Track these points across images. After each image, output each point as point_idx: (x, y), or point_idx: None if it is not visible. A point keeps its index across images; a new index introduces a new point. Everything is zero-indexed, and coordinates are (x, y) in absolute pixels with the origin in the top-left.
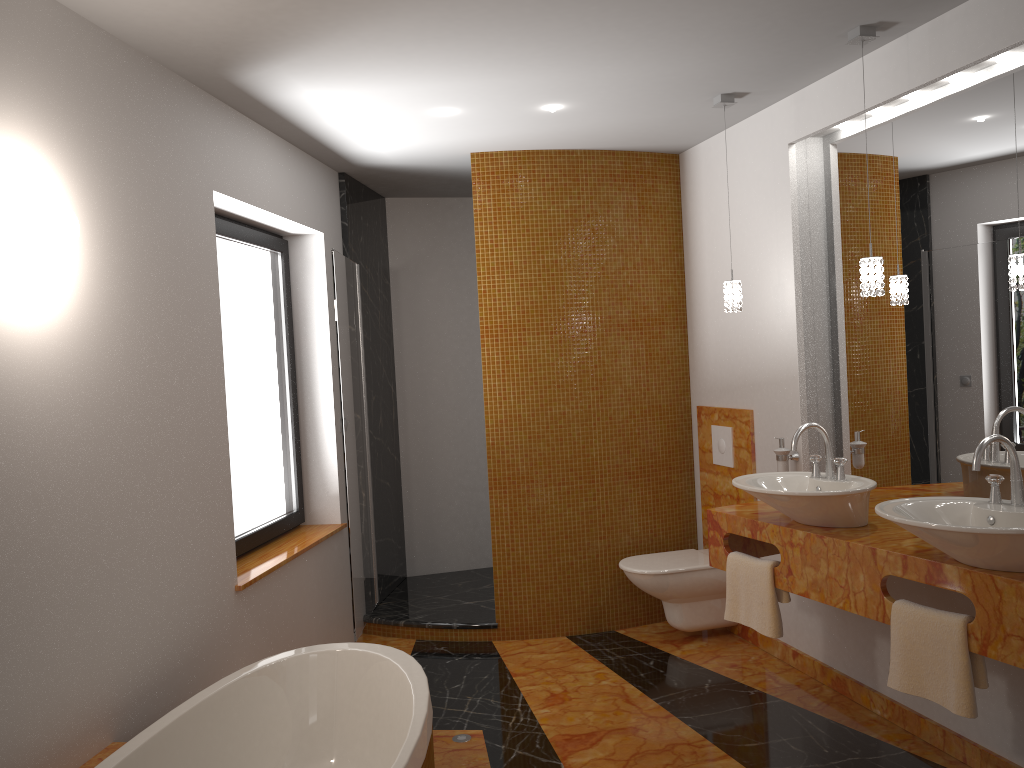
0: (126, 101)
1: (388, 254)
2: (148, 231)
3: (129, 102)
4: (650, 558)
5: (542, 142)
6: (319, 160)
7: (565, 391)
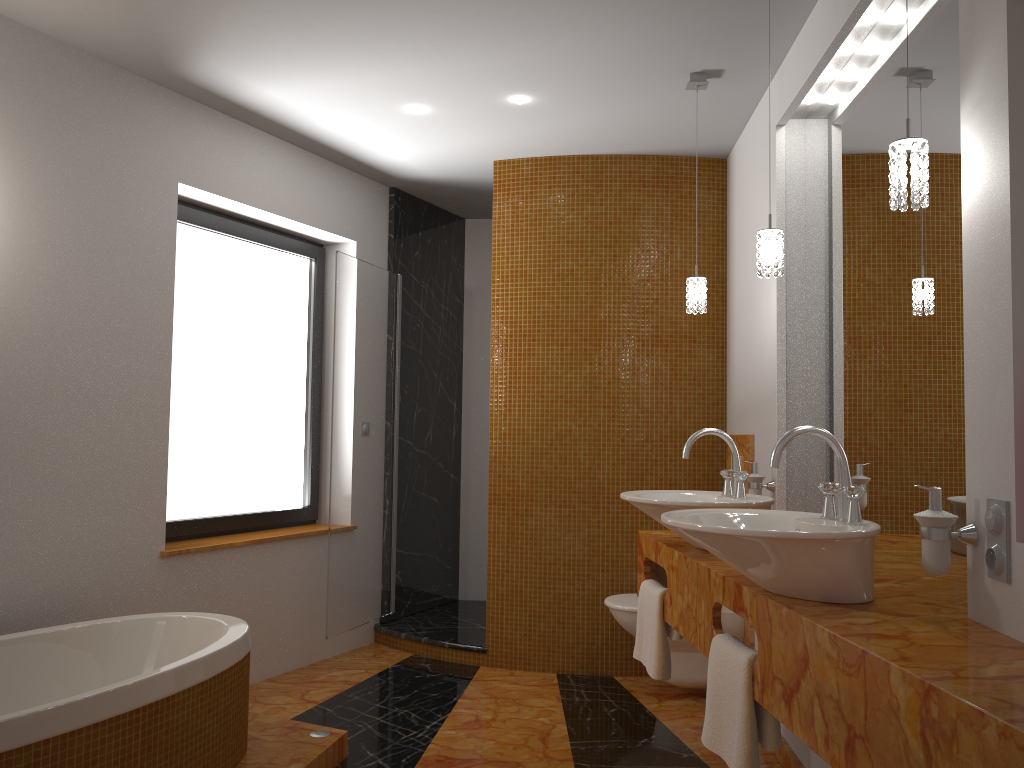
0: (57, 92)
1: (464, 274)
2: (72, 207)
3: (61, 93)
4: None
5: (555, 145)
6: (357, 172)
7: (573, 407)
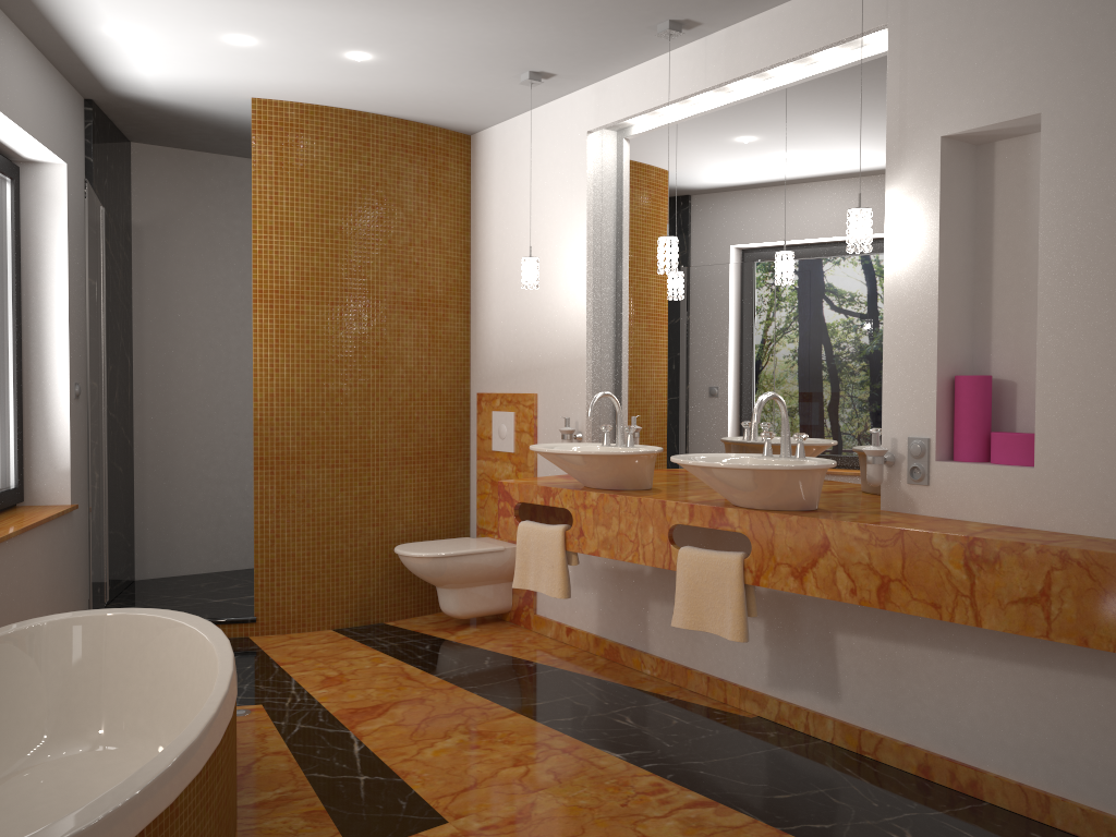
0: None
1: (131, 207)
2: None
3: None
4: (426, 544)
5: (335, 97)
6: (66, 78)
7: (344, 367)
